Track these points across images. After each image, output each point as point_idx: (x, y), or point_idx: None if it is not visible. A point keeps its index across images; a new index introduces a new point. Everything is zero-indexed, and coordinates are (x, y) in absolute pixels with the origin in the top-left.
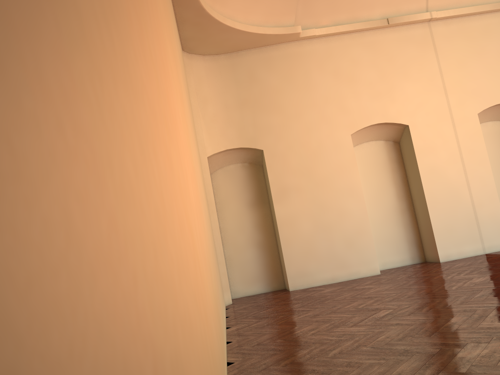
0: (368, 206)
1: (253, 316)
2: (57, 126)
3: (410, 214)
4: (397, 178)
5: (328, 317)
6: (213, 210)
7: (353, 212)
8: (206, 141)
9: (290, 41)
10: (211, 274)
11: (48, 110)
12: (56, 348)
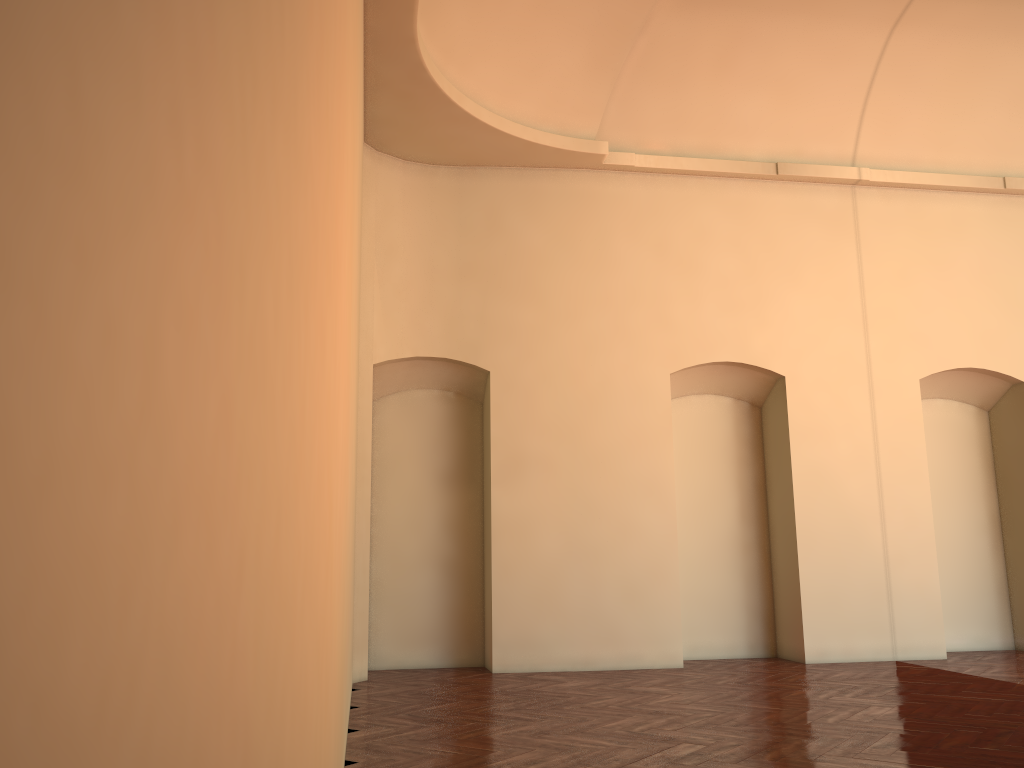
0: (681, 524)
1: (409, 714)
2: (171, 116)
3: (761, 555)
4: (746, 479)
5: (569, 740)
6: (364, 476)
7: (649, 531)
8: (377, 331)
9: (582, 168)
10: (344, 607)
11: (162, 65)
12: (73, 688)
